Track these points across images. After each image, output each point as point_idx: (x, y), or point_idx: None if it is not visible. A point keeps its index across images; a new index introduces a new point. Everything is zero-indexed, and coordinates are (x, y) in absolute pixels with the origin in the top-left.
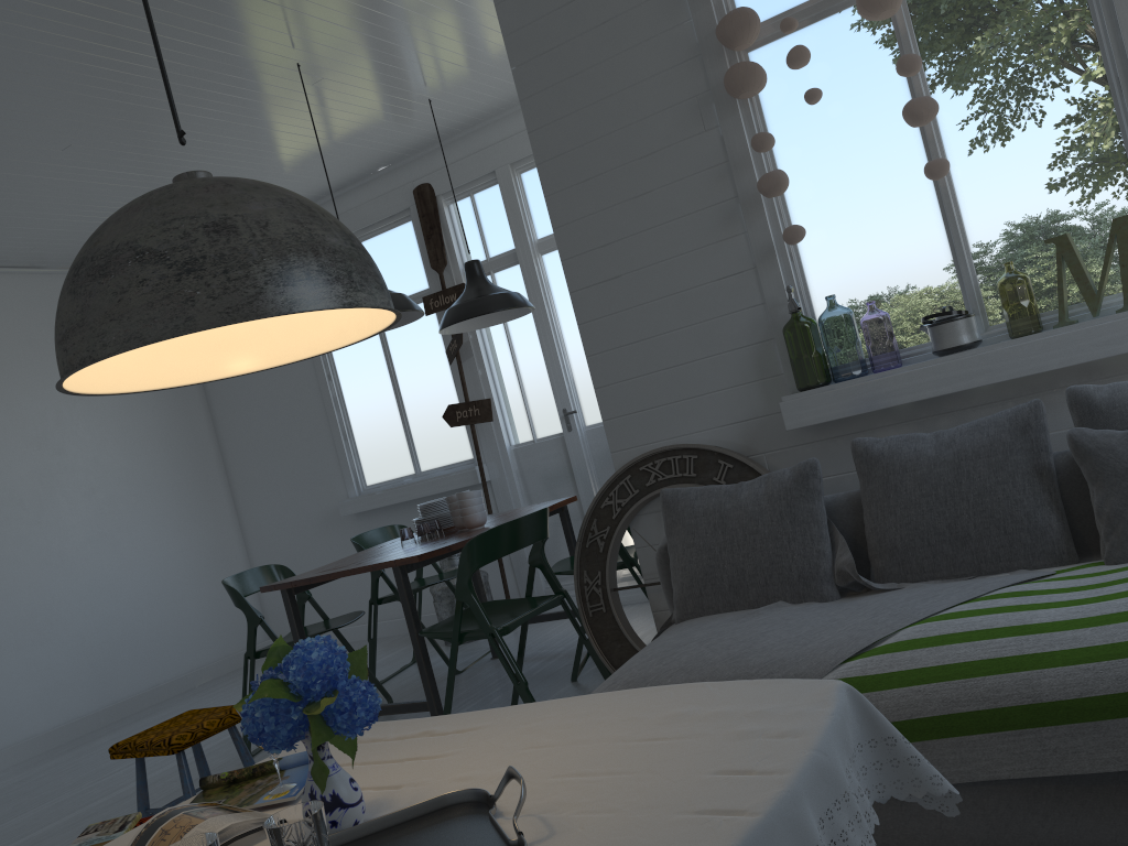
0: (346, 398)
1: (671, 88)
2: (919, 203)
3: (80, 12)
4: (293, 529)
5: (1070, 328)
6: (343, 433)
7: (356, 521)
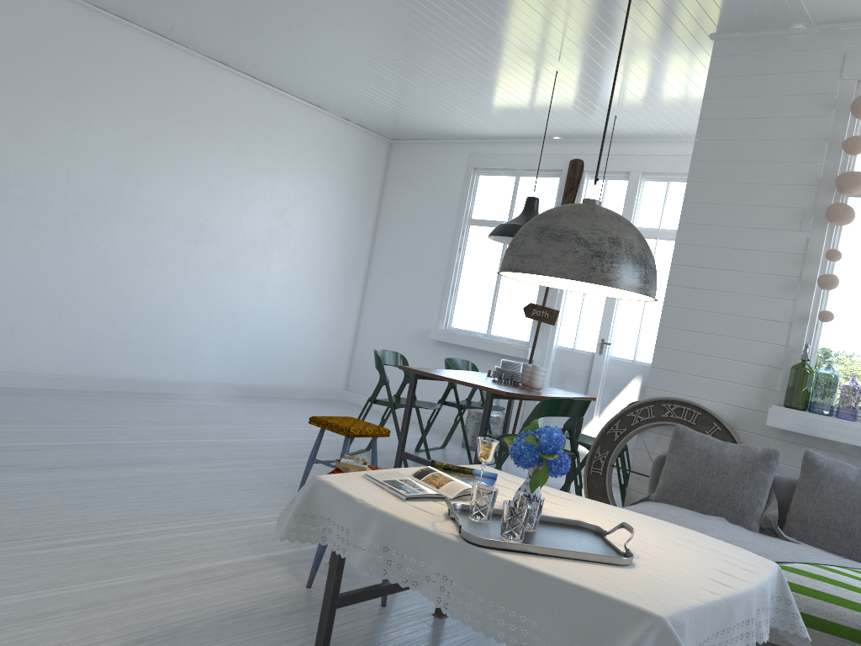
0: (464, 267)
1: (790, 196)
2: None
3: (463, 5)
4: (392, 331)
5: None
6: (451, 288)
7: (434, 345)
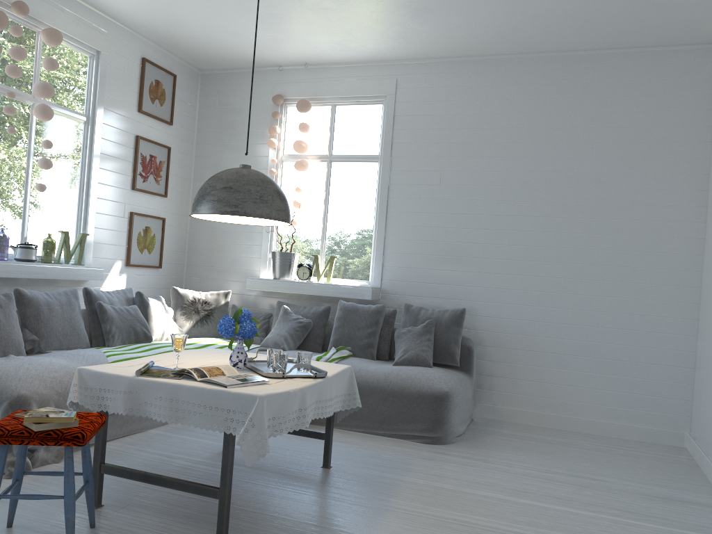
0: None
1: None
2: (18, 194)
3: None
4: None
5: (68, 266)
6: None
7: None
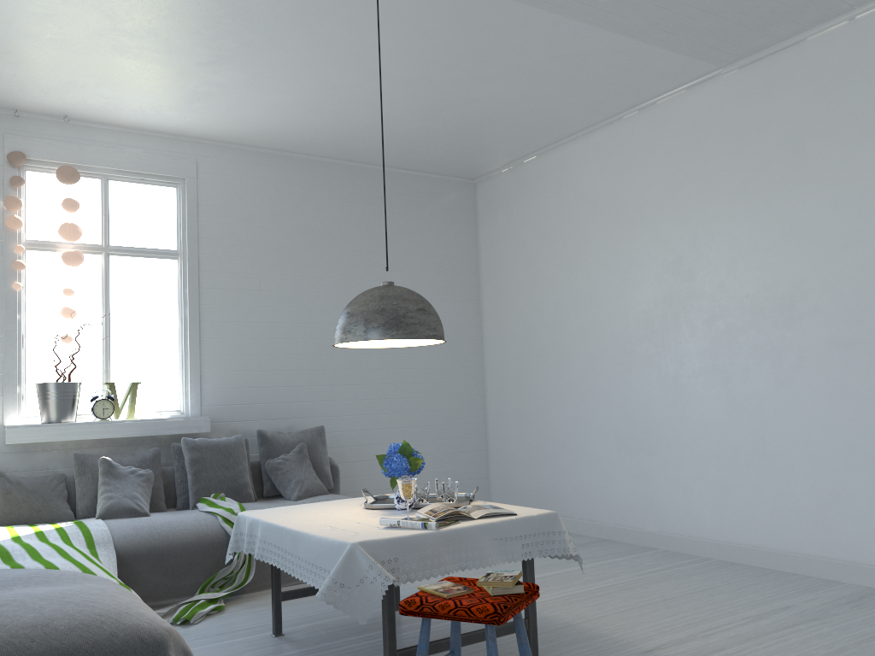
0: None
1: None
2: None
3: None
4: None
5: None
6: None
7: None
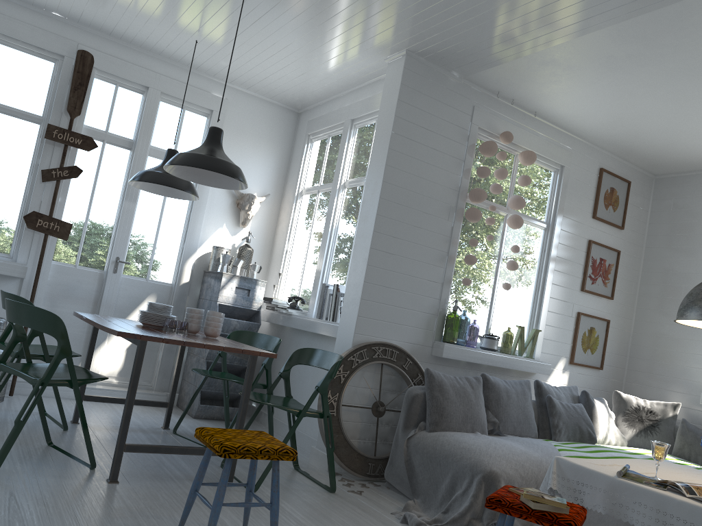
0: None
1: (444, 195)
2: (487, 291)
3: None
4: None
5: (521, 358)
6: None
7: None
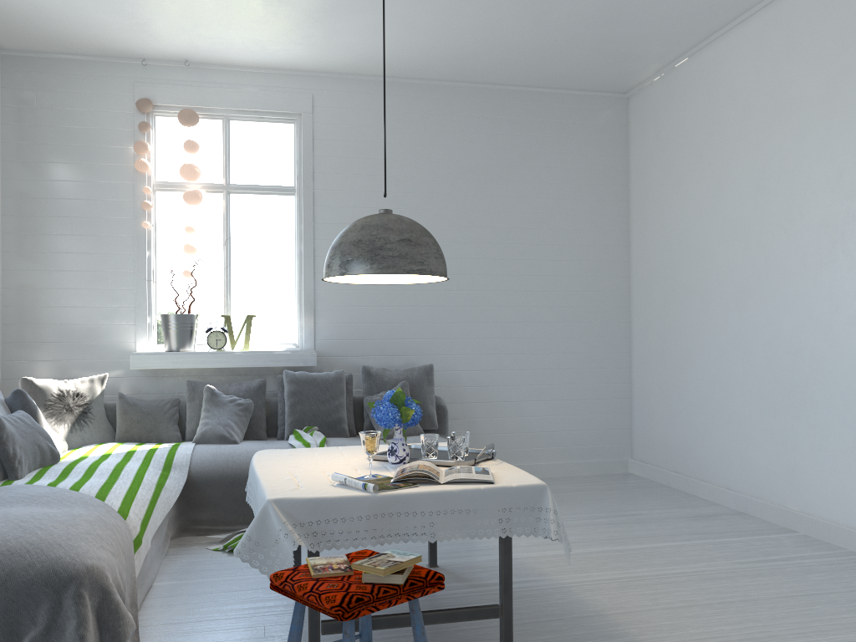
0: None
1: None
2: None
3: None
4: None
5: None
6: None
7: None
